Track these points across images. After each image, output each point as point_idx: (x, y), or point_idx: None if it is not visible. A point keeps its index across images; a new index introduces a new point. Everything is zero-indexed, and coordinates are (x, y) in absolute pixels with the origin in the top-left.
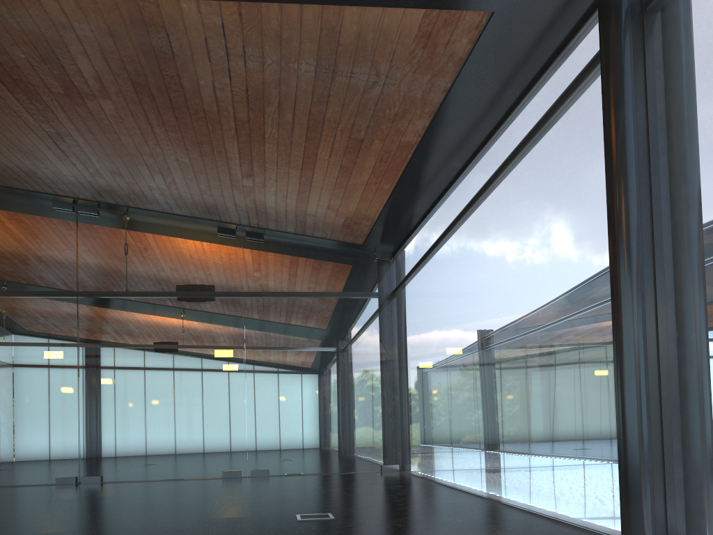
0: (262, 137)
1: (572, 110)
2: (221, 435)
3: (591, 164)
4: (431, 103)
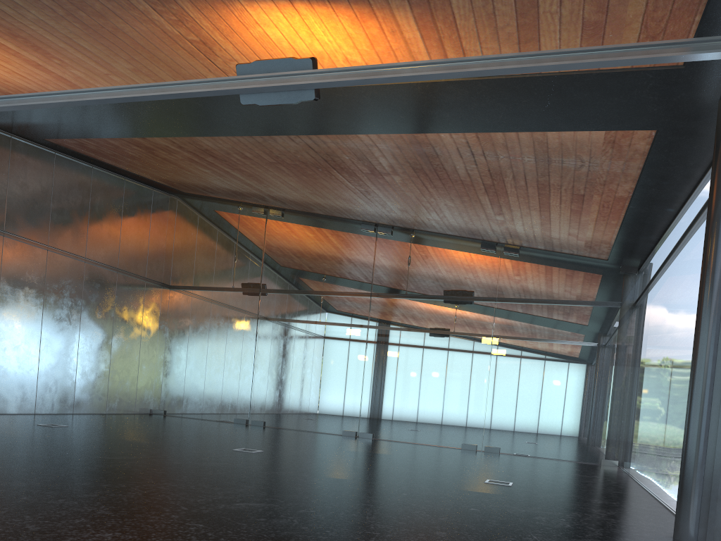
0: (505, 193)
1: None
2: (464, 414)
3: None
4: (631, 175)
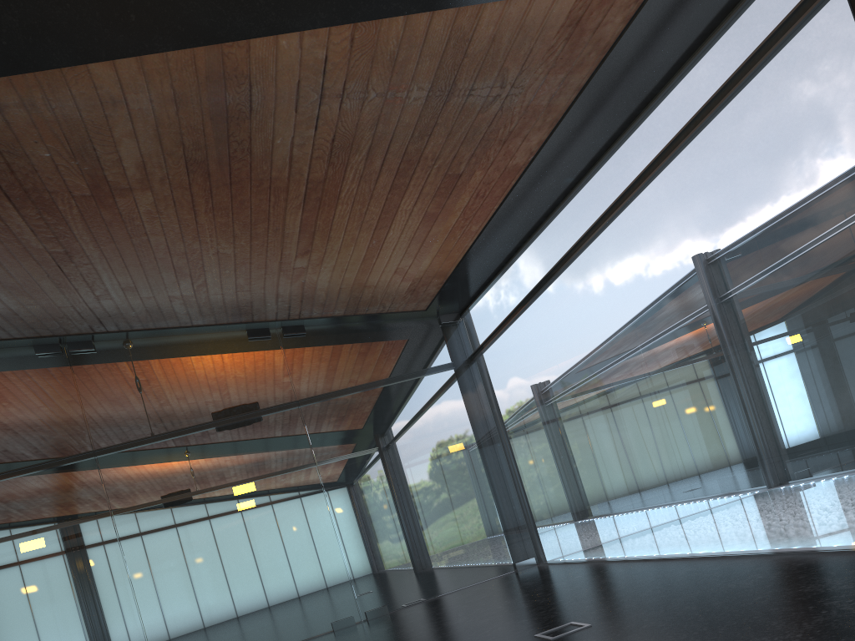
0: (336, 198)
1: (769, 72)
2: (318, 580)
3: (823, 126)
4: (557, 109)
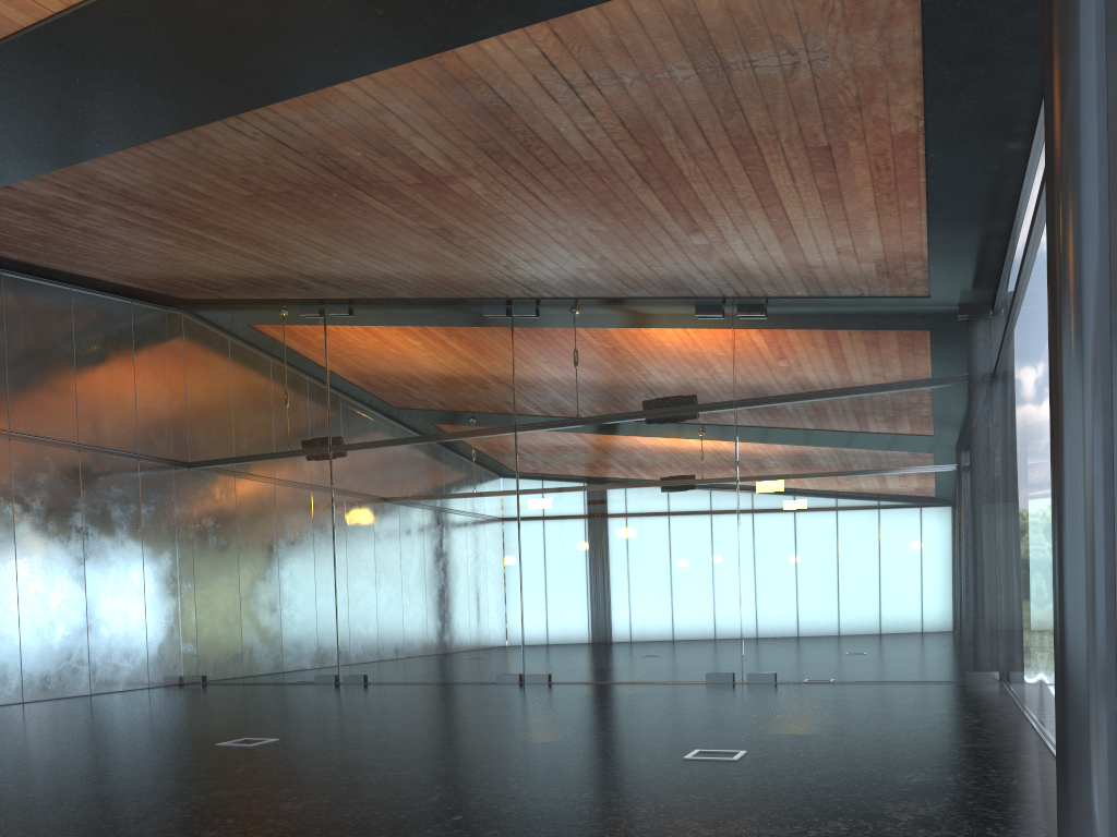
0: (681, 177)
1: None
2: (704, 620)
3: None
4: (905, 67)
